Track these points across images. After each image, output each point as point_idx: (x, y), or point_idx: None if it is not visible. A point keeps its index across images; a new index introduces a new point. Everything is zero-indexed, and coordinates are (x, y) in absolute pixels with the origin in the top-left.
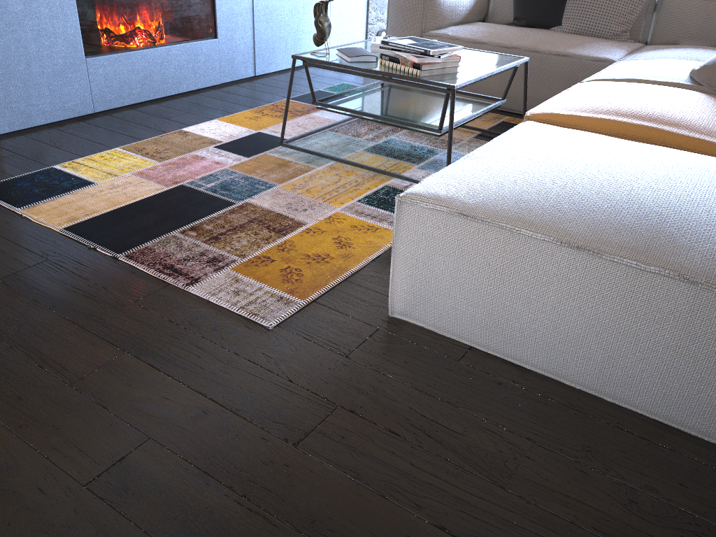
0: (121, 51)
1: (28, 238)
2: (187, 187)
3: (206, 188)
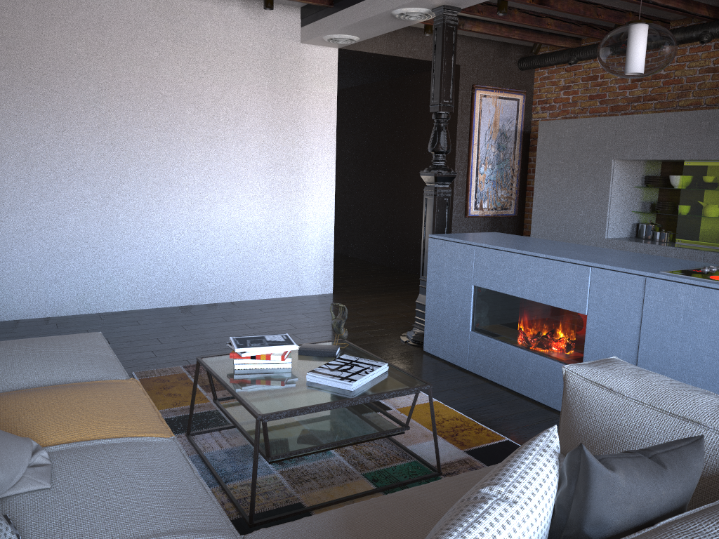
0: (496, 338)
1: None
2: None
3: None
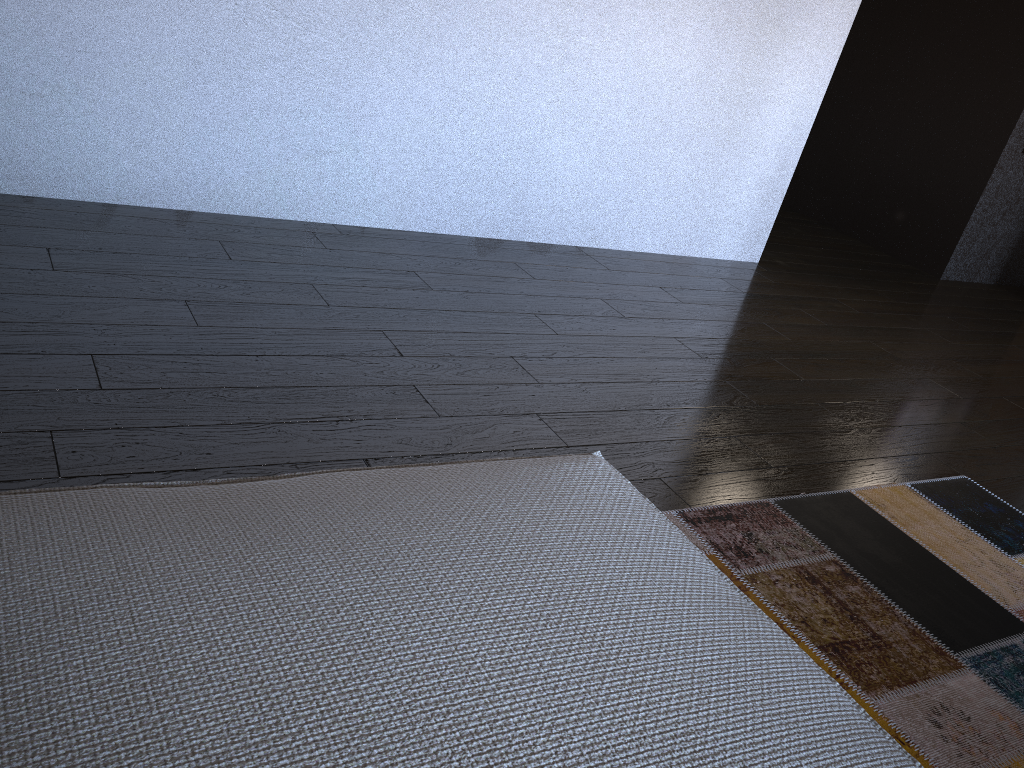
0: None
1: (829, 472)
2: (1018, 629)
3: (1021, 647)
